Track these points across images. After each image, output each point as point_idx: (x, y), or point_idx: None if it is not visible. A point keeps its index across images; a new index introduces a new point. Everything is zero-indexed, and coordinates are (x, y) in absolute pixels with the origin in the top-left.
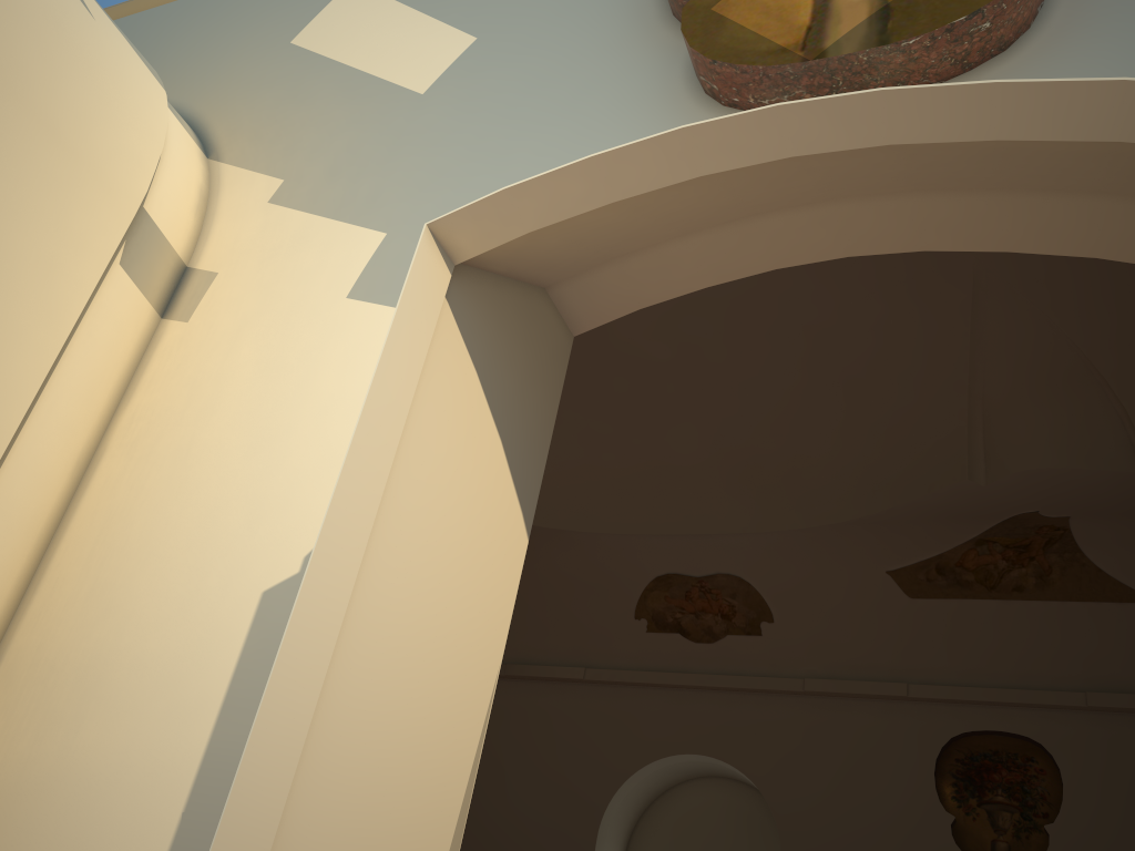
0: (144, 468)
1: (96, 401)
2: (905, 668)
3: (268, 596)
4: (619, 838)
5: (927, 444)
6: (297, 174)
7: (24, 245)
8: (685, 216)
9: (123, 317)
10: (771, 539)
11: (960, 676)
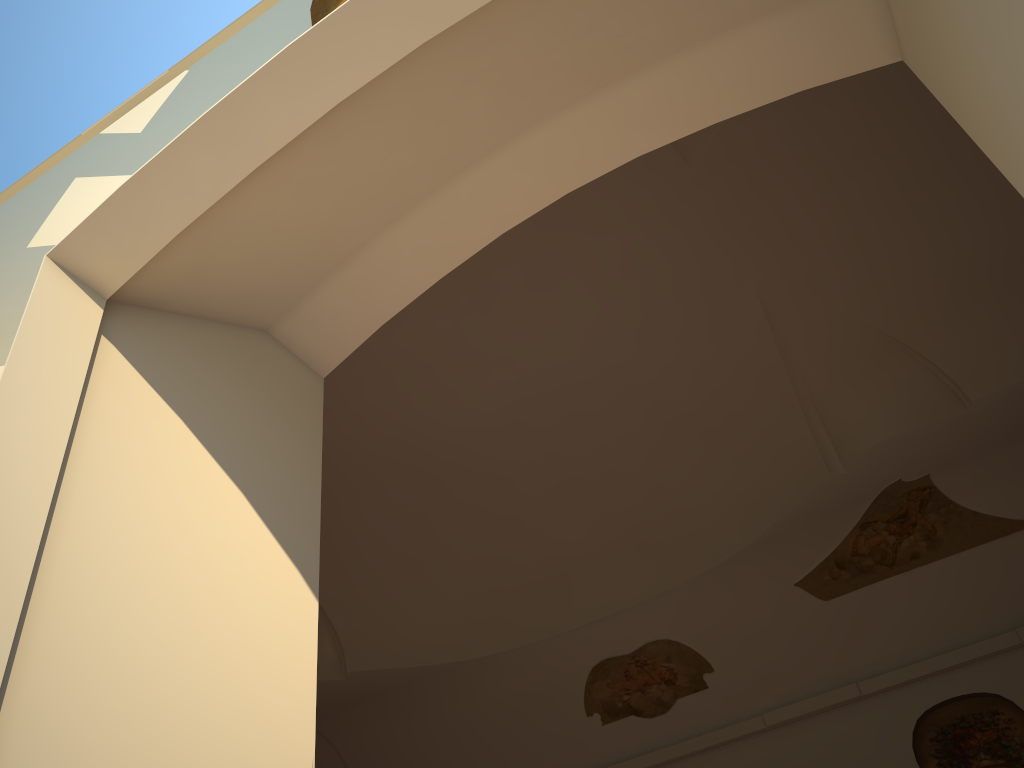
0: None
1: None
2: (848, 669)
3: None
4: None
5: (781, 455)
6: None
7: None
8: (373, 192)
9: None
10: (682, 592)
11: (900, 657)
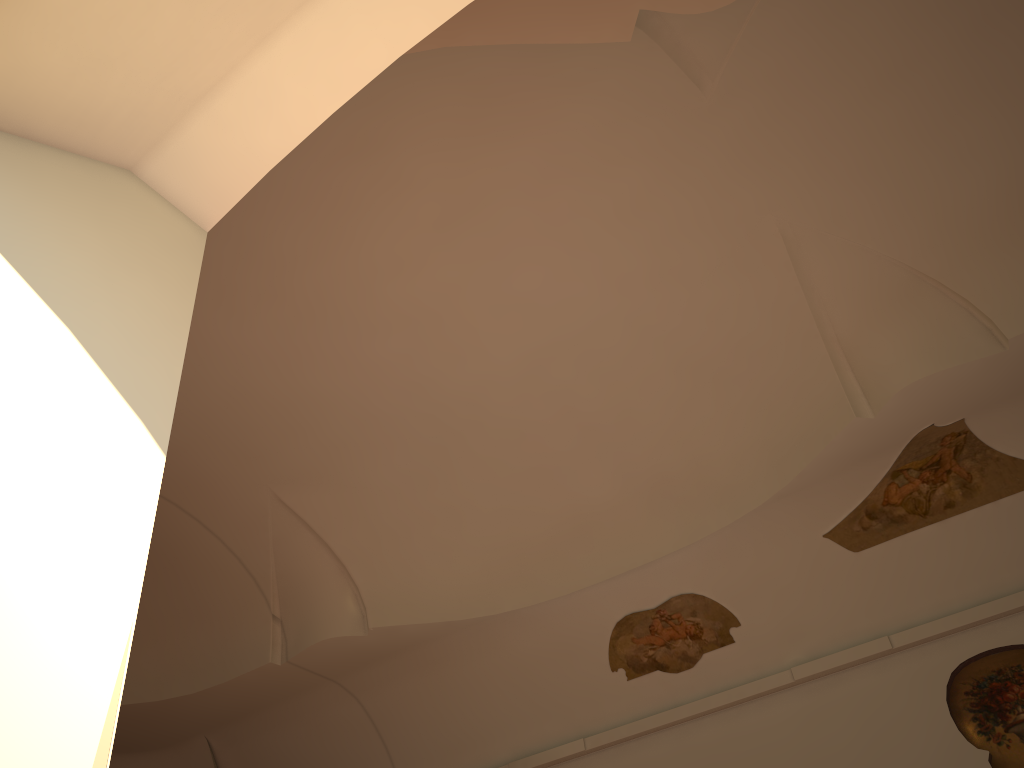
0: None
1: None
2: (879, 622)
3: None
4: None
5: (807, 401)
6: None
7: None
8: None
9: None
10: (706, 545)
11: (933, 609)
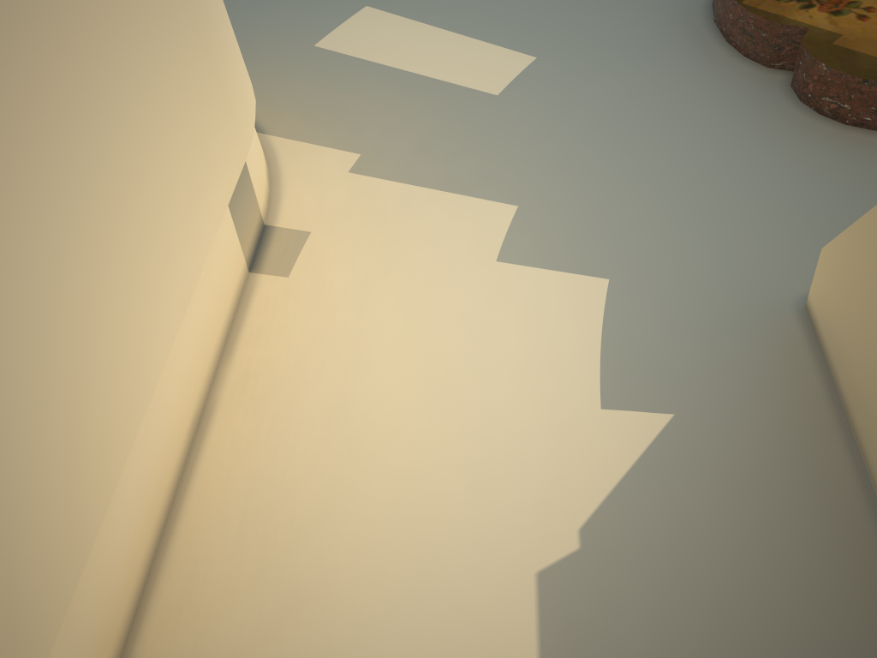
0: (287, 427)
1: (207, 351)
2: None
3: (548, 578)
4: None
5: None
6: (376, 150)
7: (181, 157)
8: None
9: (227, 262)
10: None
11: None
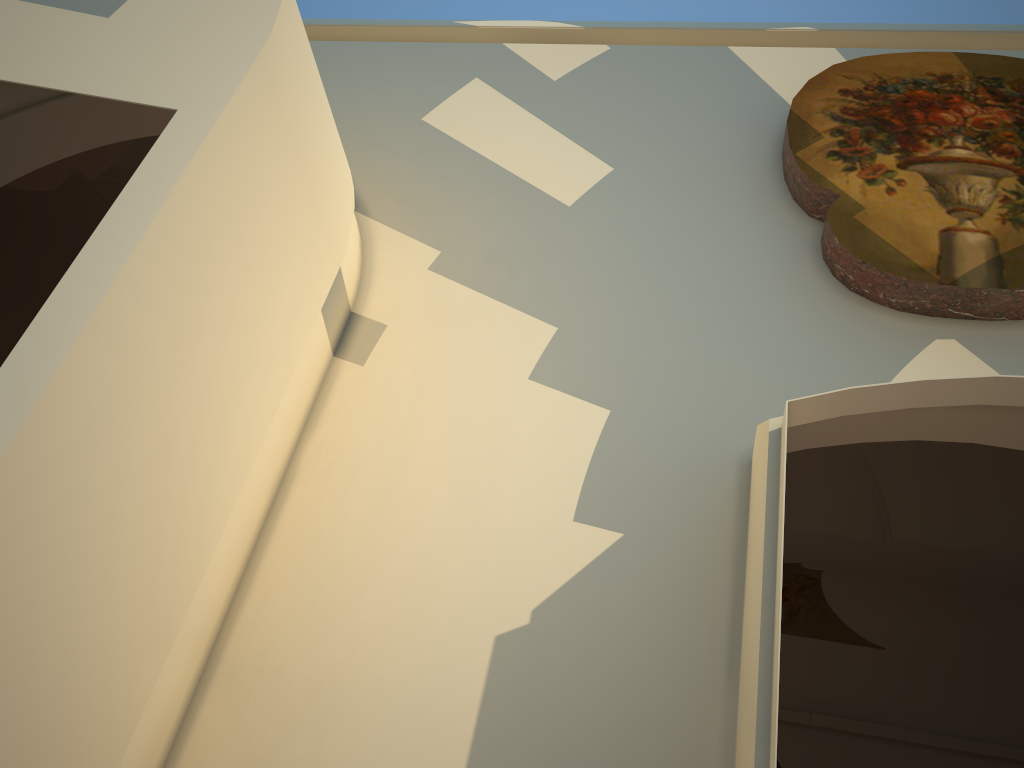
0: (344, 498)
1: (292, 428)
2: None
3: (502, 641)
4: None
5: None
6: (454, 249)
7: (285, 291)
8: None
9: (315, 354)
10: None
11: None
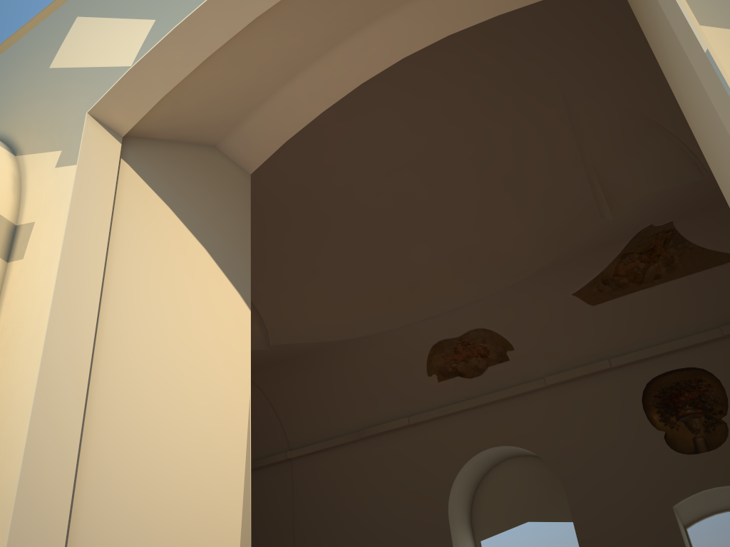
0: (15, 357)
1: None
2: (604, 350)
3: None
4: (463, 515)
5: (569, 206)
6: (68, 143)
7: None
8: (279, 62)
9: None
10: (495, 298)
11: (639, 343)
